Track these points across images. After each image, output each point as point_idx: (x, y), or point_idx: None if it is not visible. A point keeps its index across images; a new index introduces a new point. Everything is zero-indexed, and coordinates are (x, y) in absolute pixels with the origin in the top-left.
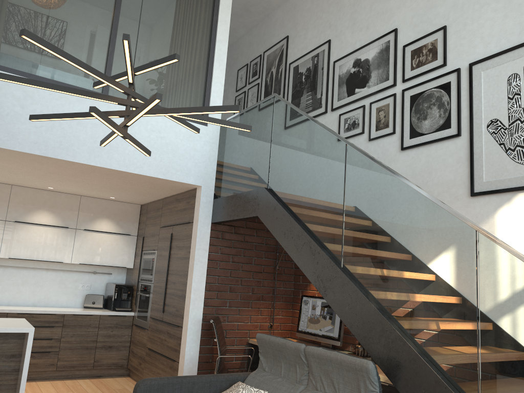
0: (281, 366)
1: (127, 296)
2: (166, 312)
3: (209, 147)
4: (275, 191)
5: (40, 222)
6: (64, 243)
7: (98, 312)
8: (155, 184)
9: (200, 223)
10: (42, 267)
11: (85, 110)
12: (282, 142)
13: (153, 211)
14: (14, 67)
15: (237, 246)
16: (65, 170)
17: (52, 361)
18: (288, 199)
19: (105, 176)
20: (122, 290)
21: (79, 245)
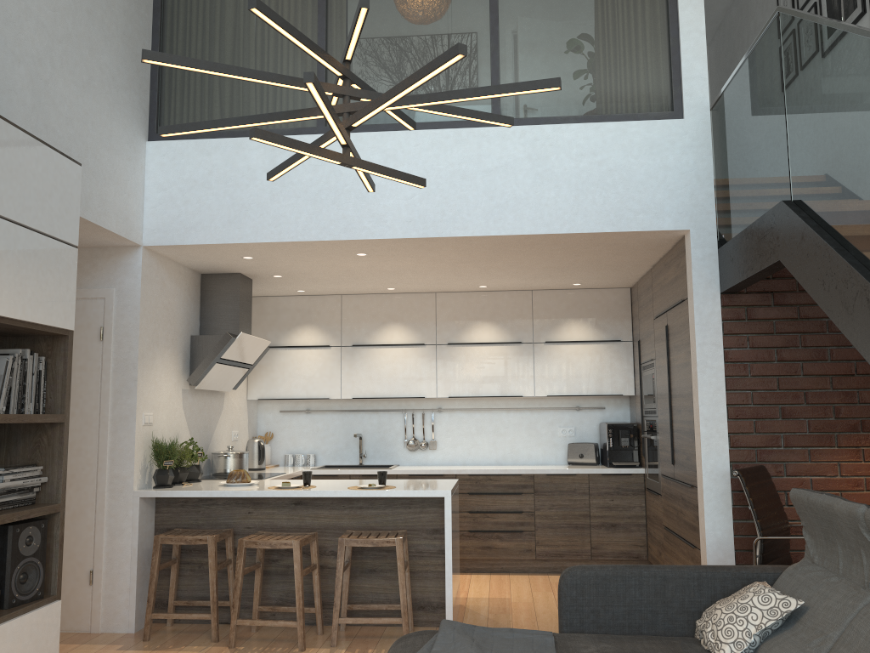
0: (838, 553)
1: (629, 441)
2: (676, 463)
3: (693, 156)
4: (802, 203)
5: (480, 340)
6: (520, 367)
7: (584, 469)
8: (612, 245)
9: (697, 298)
10: (500, 407)
11: (469, 154)
12: (801, 97)
13: (643, 294)
14: (366, 123)
15: (784, 329)
16: (470, 254)
17: (528, 545)
18: (824, 211)
19: (529, 250)
20: (618, 433)
21: (541, 368)
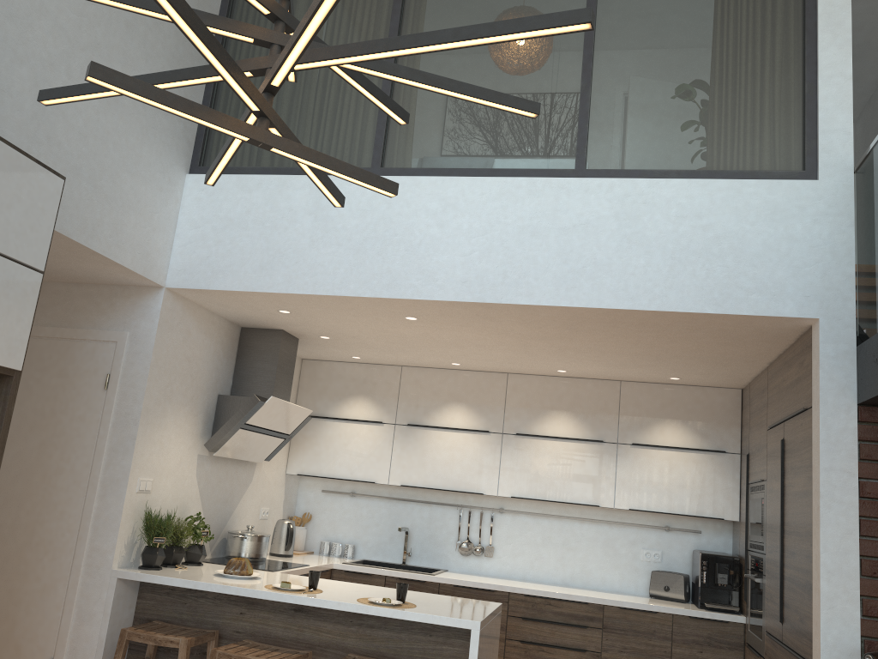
0: None
1: (728, 579)
2: (786, 622)
3: (829, 226)
4: None
5: (555, 433)
6: (599, 470)
7: (667, 608)
8: (716, 332)
9: (825, 408)
10: (573, 516)
11: (544, 207)
12: None
13: (756, 398)
14: (428, 166)
15: None
16: (539, 328)
17: None
18: None
19: (611, 330)
20: (715, 566)
21: (625, 475)
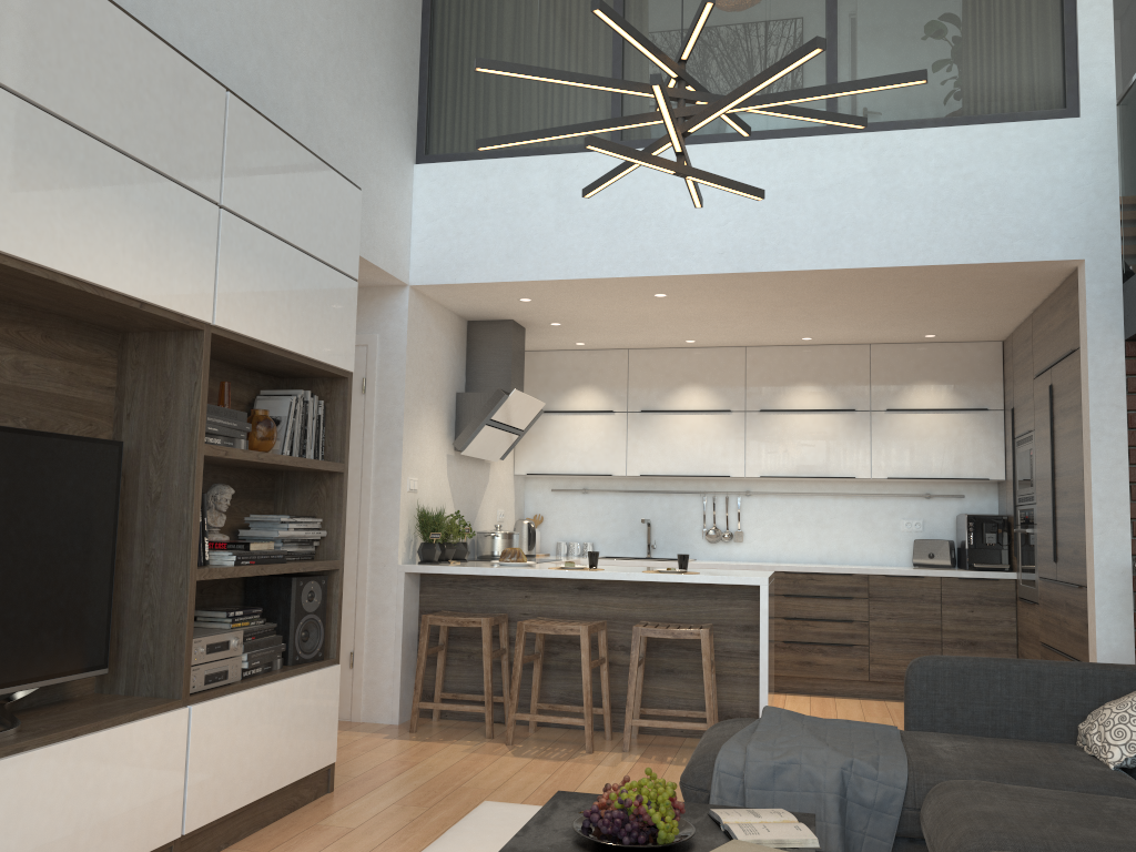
0: None
1: (996, 538)
2: (1059, 560)
3: (1092, 165)
4: None
5: (802, 406)
6: (852, 440)
7: (935, 571)
8: (979, 282)
9: (1092, 347)
10: (825, 492)
11: (797, 169)
12: None
13: (1020, 348)
14: None
15: None
16: (794, 294)
17: (859, 663)
18: None
19: (870, 289)
20: (982, 526)
21: (880, 443)
